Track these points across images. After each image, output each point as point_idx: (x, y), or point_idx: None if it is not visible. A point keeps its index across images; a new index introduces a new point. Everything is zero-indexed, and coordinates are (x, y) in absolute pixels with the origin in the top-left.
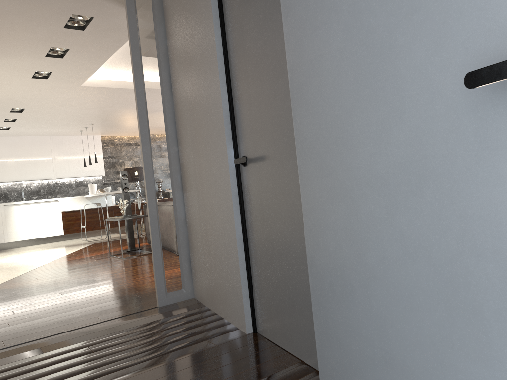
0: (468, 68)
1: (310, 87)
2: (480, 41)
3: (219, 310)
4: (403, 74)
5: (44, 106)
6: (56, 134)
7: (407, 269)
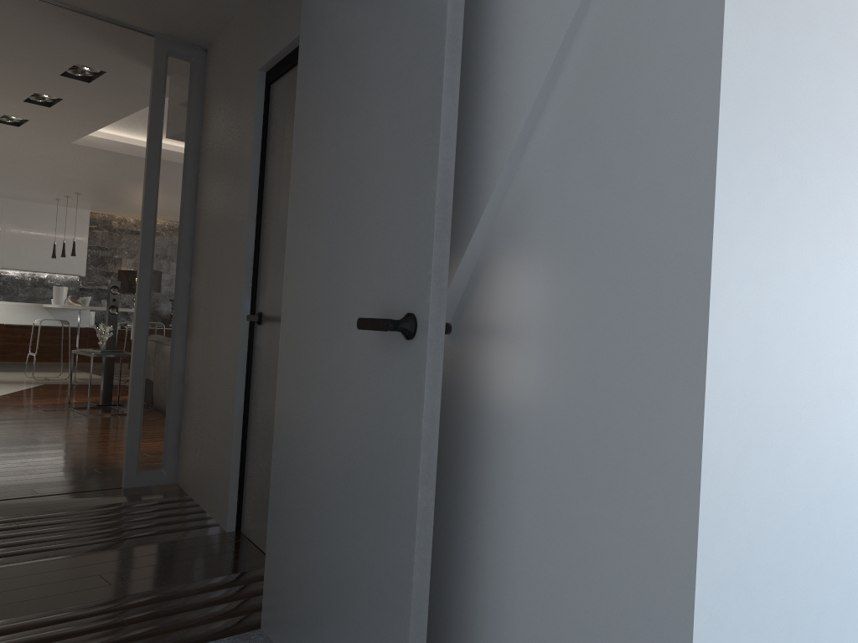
0: (374, 310)
1: (297, 277)
2: (380, 293)
3: (203, 501)
4: (347, 297)
5: (4, 158)
6: (14, 198)
7: (329, 460)
